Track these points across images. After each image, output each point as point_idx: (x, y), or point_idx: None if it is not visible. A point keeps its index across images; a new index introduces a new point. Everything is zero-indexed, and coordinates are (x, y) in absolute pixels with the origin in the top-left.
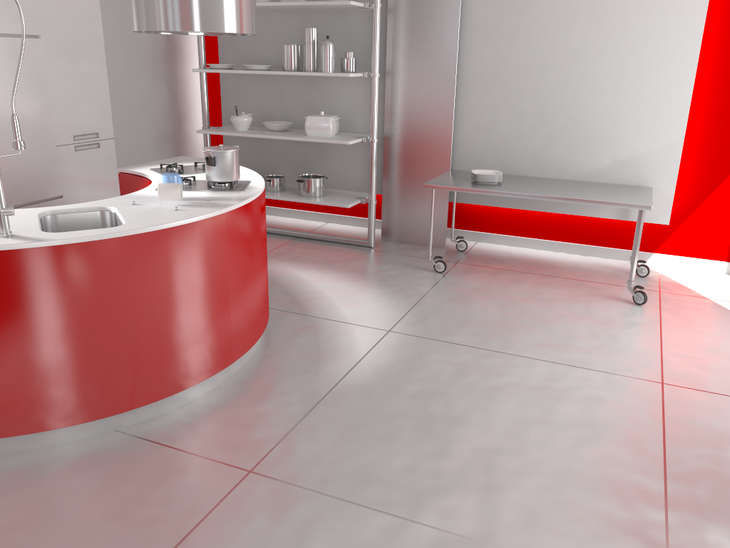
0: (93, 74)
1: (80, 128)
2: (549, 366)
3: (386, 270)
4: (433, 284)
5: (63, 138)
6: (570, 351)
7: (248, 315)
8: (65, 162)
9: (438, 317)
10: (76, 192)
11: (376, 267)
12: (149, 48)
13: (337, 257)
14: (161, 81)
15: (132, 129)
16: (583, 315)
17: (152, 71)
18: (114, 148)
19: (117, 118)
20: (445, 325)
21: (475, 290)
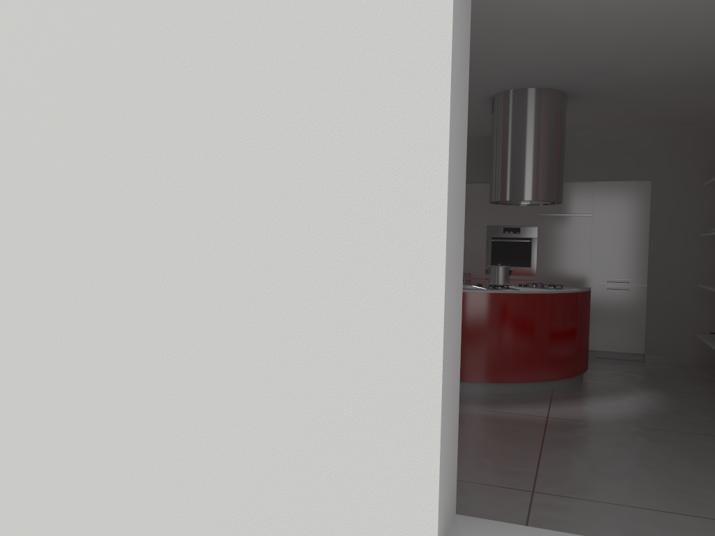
0: (633, 239)
1: (613, 274)
2: (529, 456)
3: (698, 419)
4: (686, 432)
5: (597, 279)
6: (572, 466)
7: (461, 358)
8: (595, 294)
9: (597, 430)
10: (600, 316)
11: (702, 416)
12: (702, 220)
13: (707, 405)
14: (713, 247)
15: (668, 281)
16: (689, 483)
17: (702, 238)
18: (645, 293)
19: (653, 271)
20: (580, 431)
21: (695, 445)
